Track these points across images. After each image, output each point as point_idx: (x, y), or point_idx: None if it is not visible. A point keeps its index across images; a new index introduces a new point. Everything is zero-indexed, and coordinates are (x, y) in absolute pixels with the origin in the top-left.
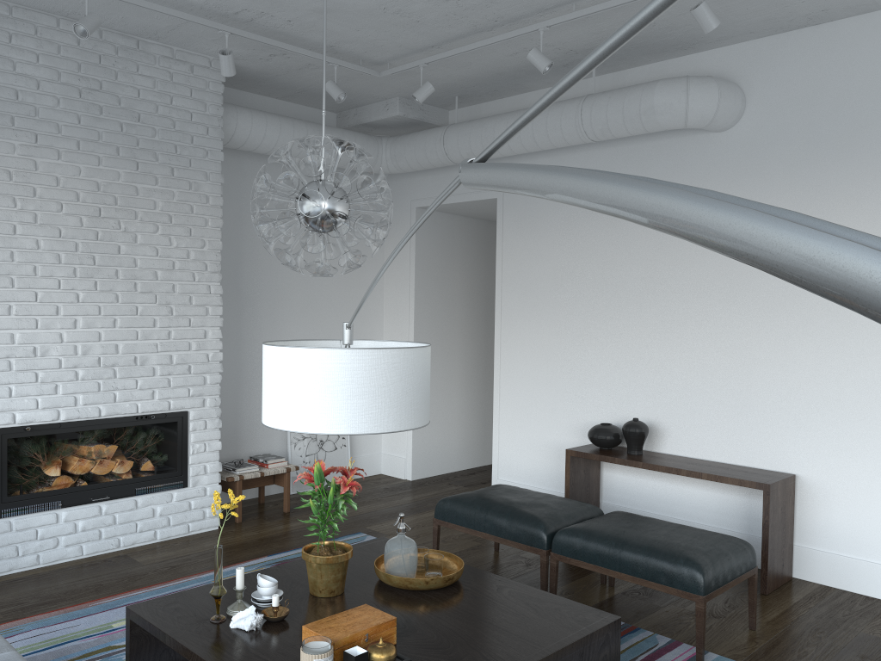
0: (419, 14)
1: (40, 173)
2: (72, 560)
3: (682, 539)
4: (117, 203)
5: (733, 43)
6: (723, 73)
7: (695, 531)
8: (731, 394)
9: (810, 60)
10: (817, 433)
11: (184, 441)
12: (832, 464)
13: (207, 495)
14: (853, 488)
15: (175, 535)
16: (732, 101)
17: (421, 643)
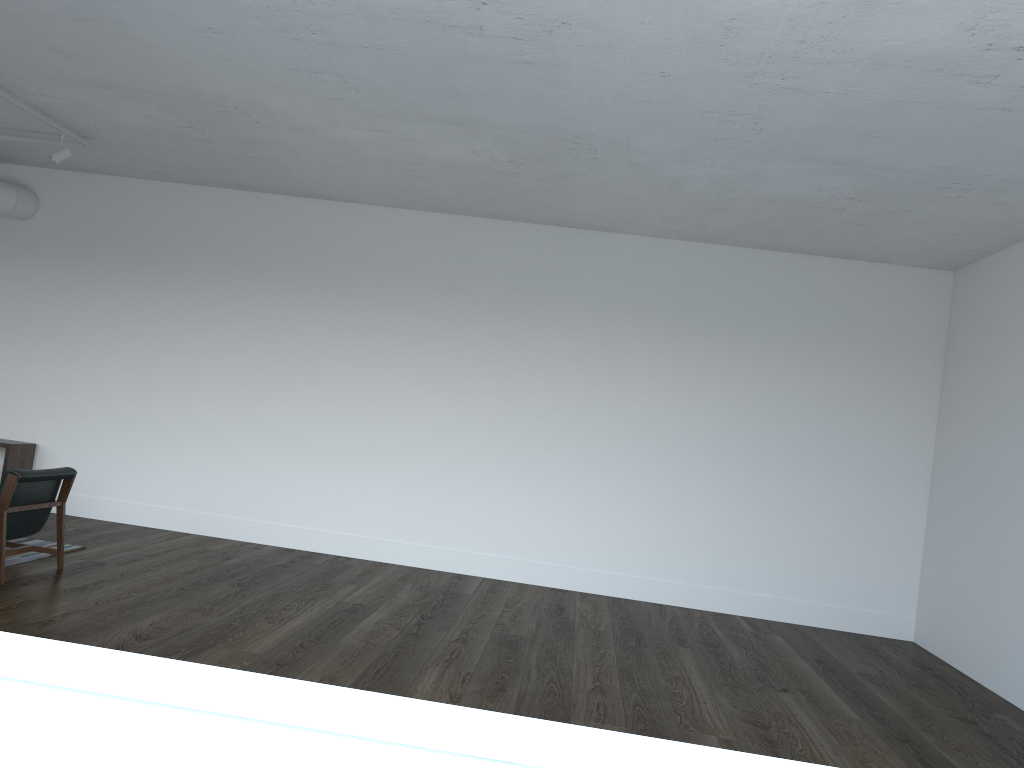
0: None
1: None
2: None
3: None
4: None
5: (36, 166)
6: (28, 183)
7: None
8: (6, 392)
9: (79, 192)
10: (54, 418)
11: None
12: (59, 437)
13: None
14: (69, 451)
15: None
16: (28, 204)
17: None
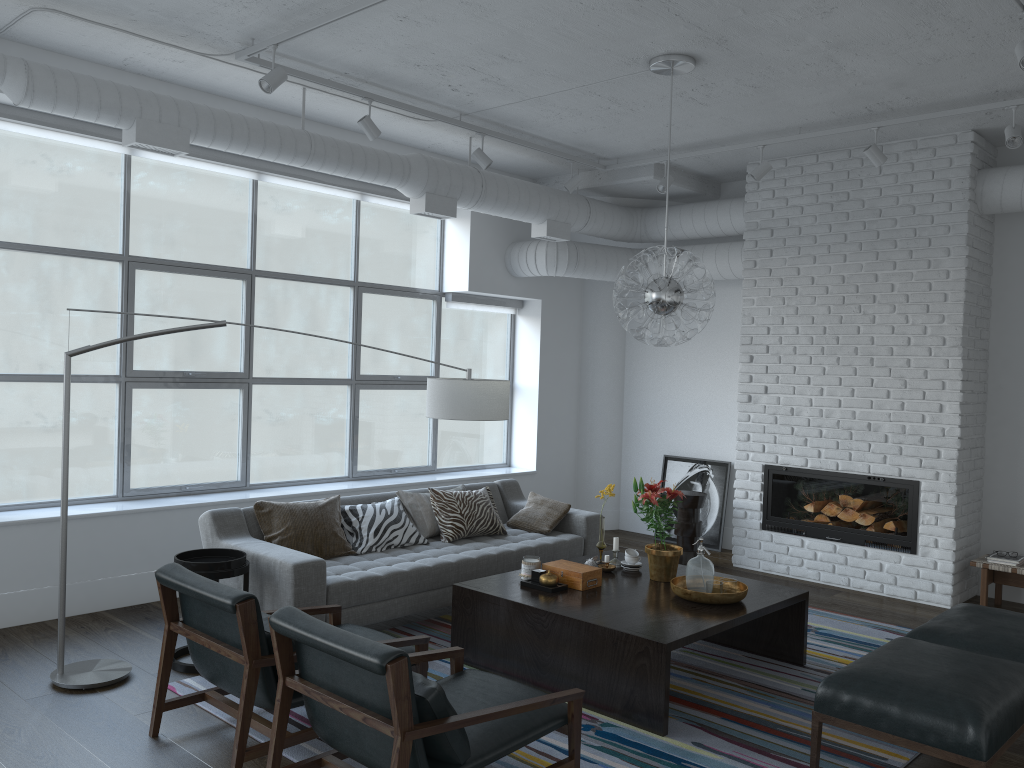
0: (951, 51)
1: (801, 276)
2: (811, 581)
3: (899, 670)
4: (858, 291)
5: None
6: None
7: (950, 681)
8: None
9: None
10: None
11: (913, 509)
12: None
13: (937, 569)
14: None
15: (900, 596)
16: None
17: (585, 595)
